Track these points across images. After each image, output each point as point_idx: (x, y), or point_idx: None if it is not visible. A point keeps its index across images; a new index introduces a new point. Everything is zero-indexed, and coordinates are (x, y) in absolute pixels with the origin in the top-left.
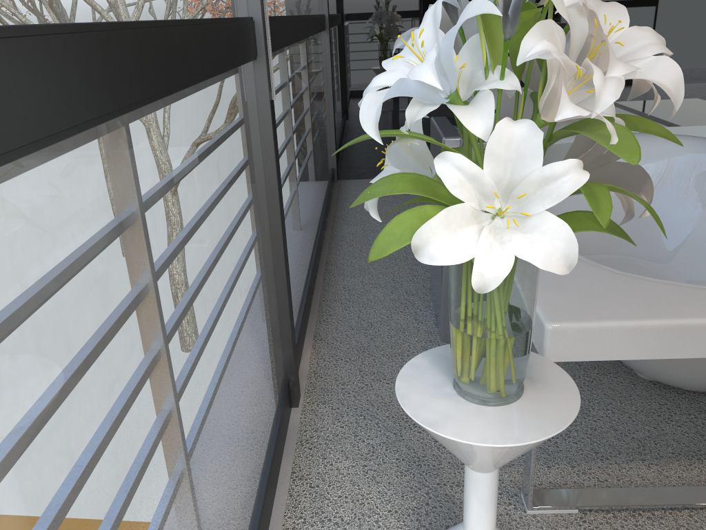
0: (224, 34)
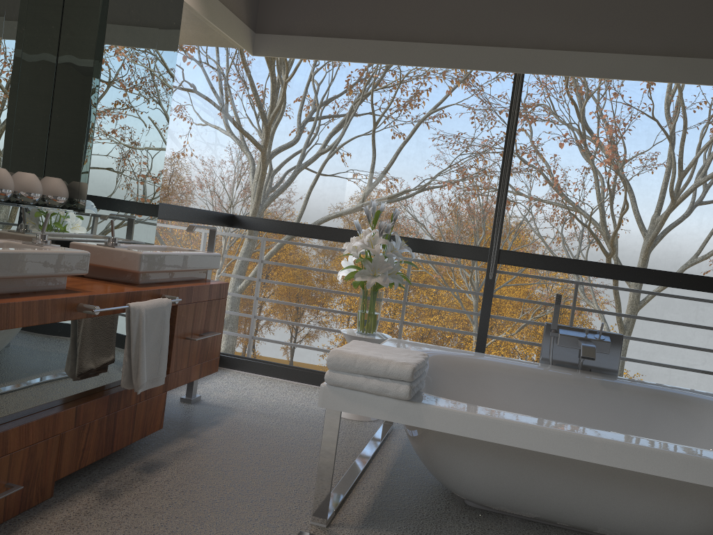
0: (437, 245)
